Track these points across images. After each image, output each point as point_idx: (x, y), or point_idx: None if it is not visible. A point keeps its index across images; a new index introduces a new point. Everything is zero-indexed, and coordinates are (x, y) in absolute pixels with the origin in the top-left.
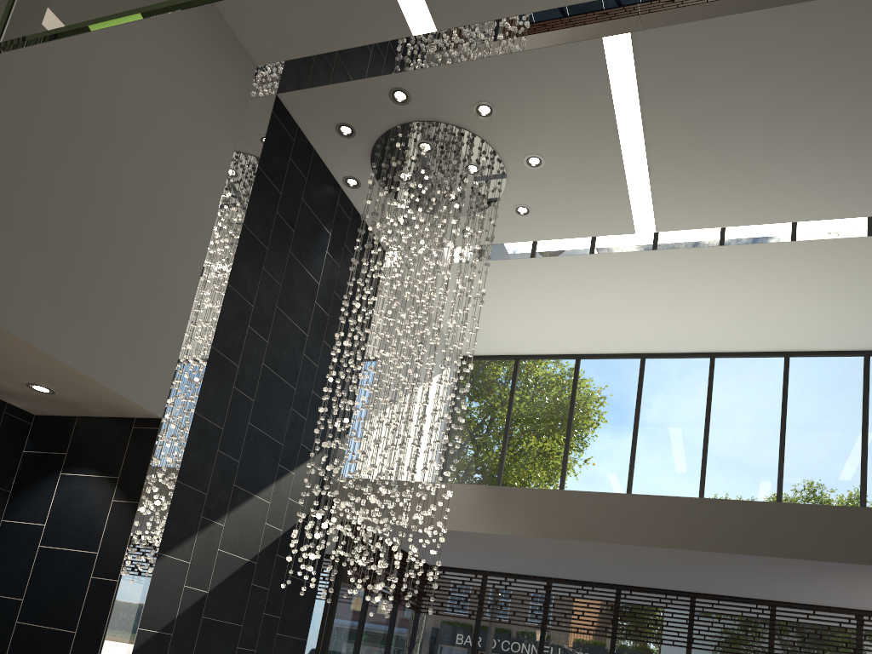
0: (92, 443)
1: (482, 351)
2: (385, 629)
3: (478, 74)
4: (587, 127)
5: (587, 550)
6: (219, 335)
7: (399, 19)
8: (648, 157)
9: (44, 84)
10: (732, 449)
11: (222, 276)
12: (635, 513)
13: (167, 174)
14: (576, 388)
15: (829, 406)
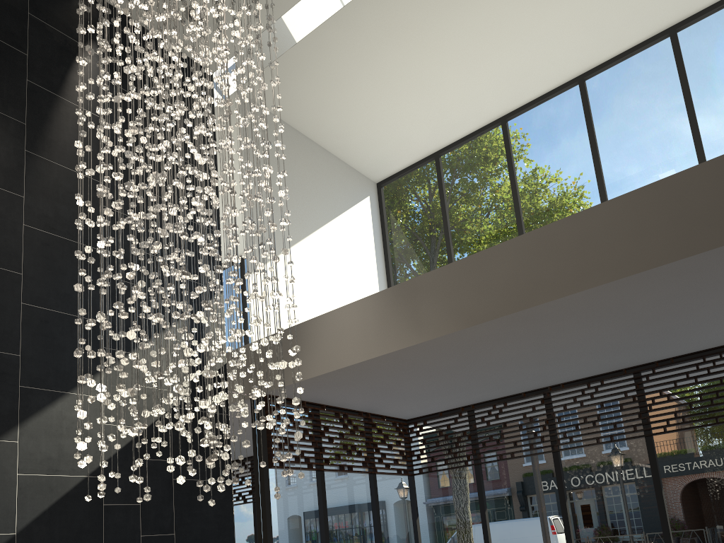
0: None
1: (396, 165)
2: (366, 506)
3: None
4: None
5: (548, 324)
6: None
7: None
8: None
9: None
10: None
11: None
12: (592, 236)
13: None
14: (512, 156)
15: None
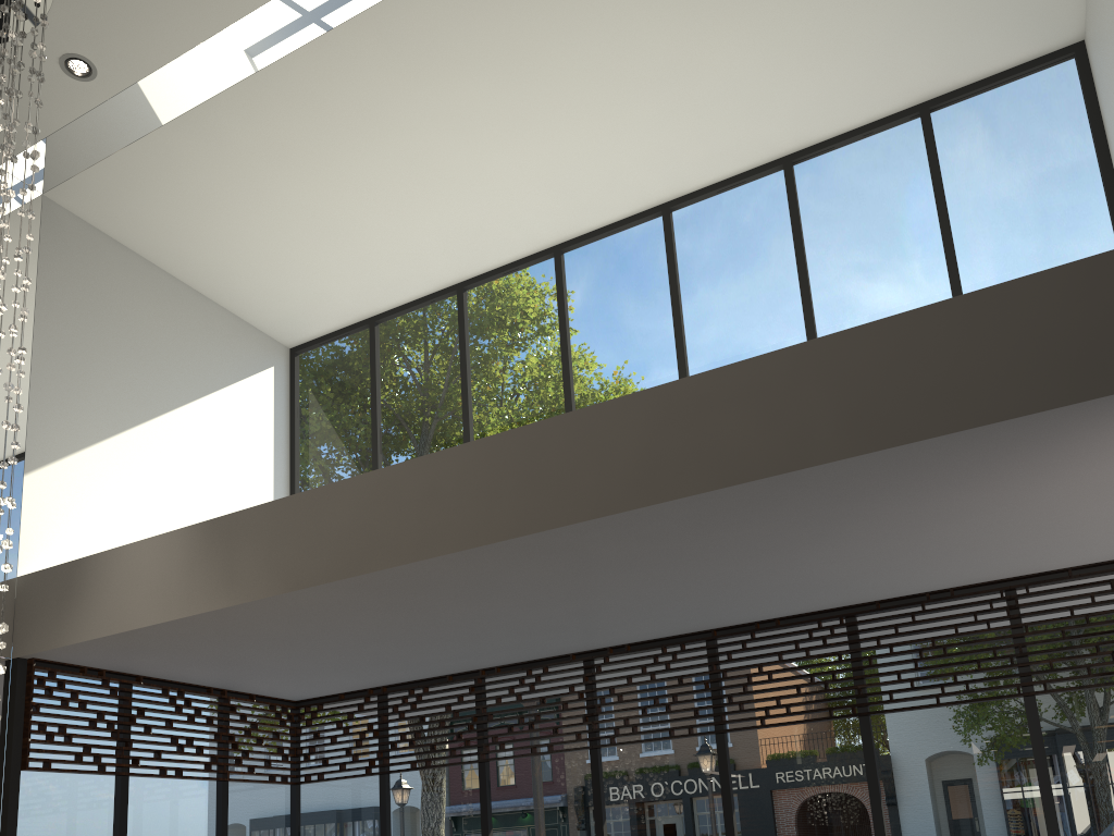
0: None
1: (316, 327)
2: (206, 830)
3: None
4: None
5: (409, 595)
6: None
7: None
8: None
9: None
10: (728, 357)
11: None
12: (441, 489)
13: None
14: (467, 340)
15: (878, 226)
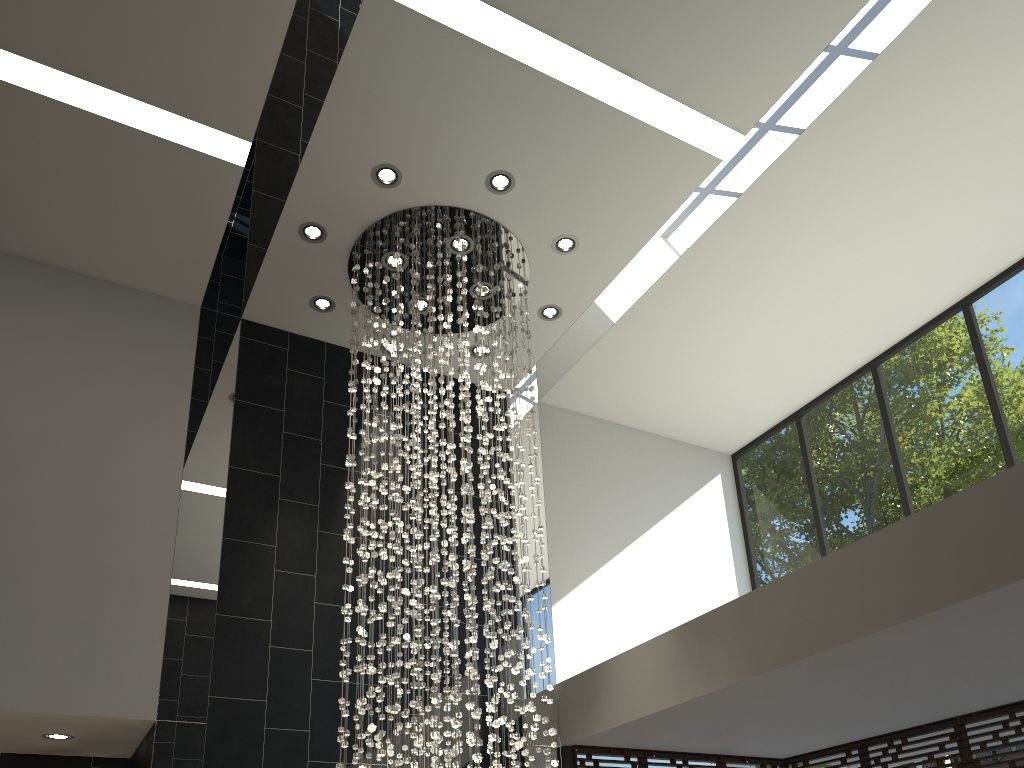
0: None
1: (749, 433)
2: None
3: (333, 147)
4: (493, 94)
5: (864, 663)
6: (225, 597)
7: (216, 163)
8: (603, 59)
9: None
10: None
11: (211, 533)
12: (875, 569)
13: (93, 466)
14: (888, 408)
15: None
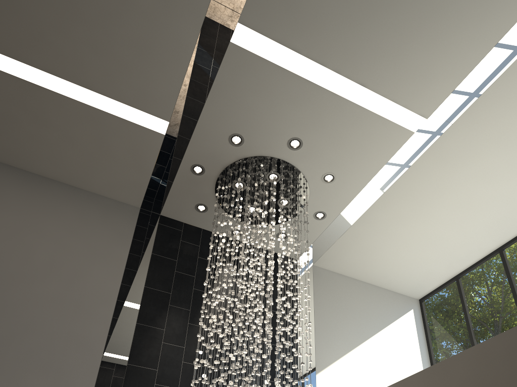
0: None
1: (429, 287)
2: None
3: (209, 124)
4: (292, 96)
5: None
6: (134, 355)
7: (151, 132)
8: (350, 78)
9: None
10: None
11: (130, 320)
12: (516, 349)
13: (73, 281)
14: (510, 273)
15: None
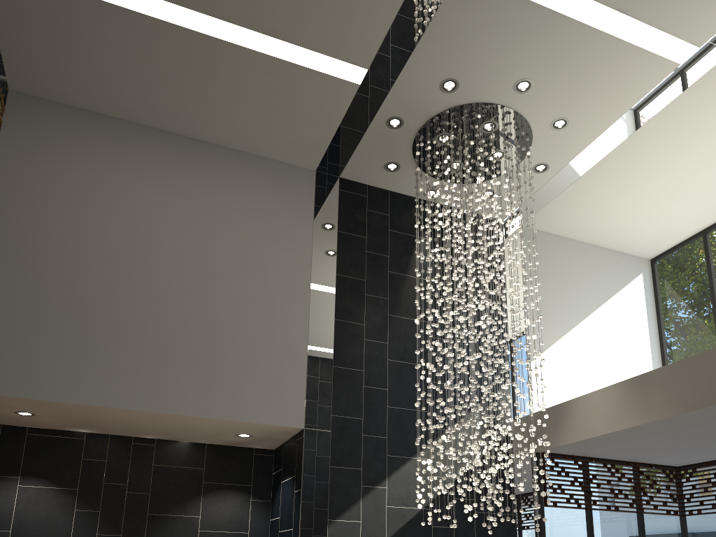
0: (287, 457)
1: (666, 244)
2: None
3: (418, 69)
4: (529, 31)
5: None
6: (338, 356)
7: (343, 83)
8: (608, 4)
9: (164, 273)
10: None
11: (328, 316)
12: None
13: (262, 276)
14: None
15: None
